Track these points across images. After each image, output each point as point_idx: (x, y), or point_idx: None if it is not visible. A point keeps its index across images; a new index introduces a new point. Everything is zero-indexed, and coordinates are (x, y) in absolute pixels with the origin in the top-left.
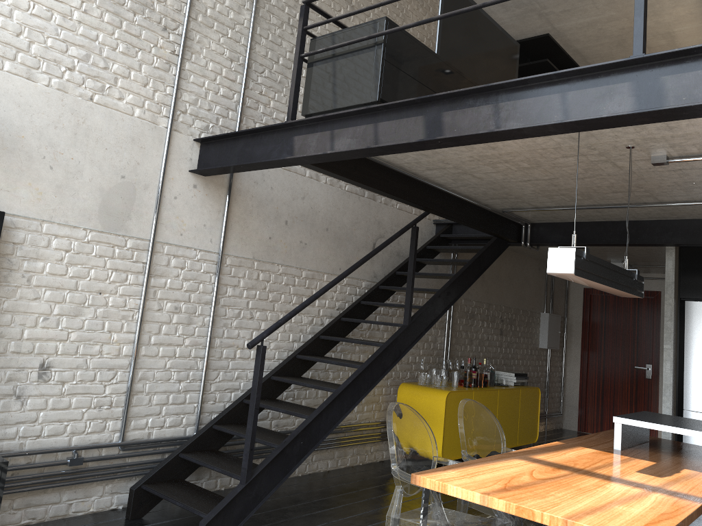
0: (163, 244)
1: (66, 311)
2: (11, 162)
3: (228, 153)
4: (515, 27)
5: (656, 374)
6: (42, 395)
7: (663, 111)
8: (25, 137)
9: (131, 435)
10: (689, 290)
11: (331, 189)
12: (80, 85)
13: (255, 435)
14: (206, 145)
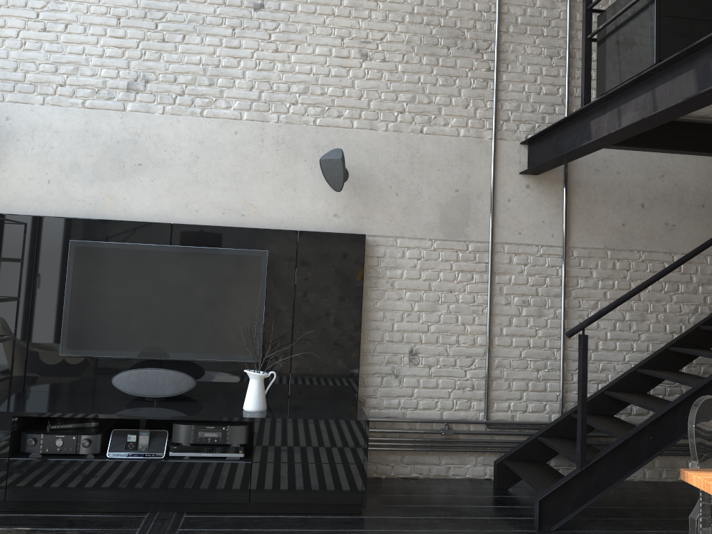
0: (503, 244)
1: (424, 308)
2: (367, 196)
3: (546, 150)
4: None
5: None
6: (414, 375)
7: None
8: (375, 174)
9: (495, 415)
10: None
11: (702, 159)
12: (410, 122)
13: (585, 423)
14: (531, 146)
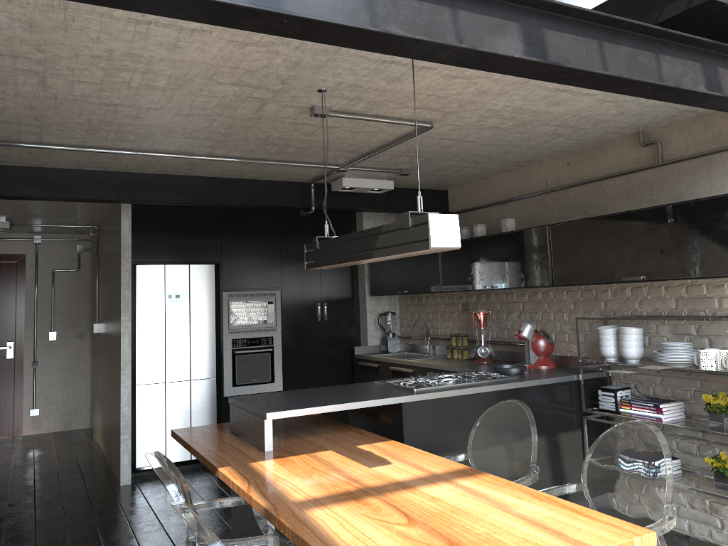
0: None
1: None
2: None
3: None
4: None
5: (21, 352)
6: None
7: (559, 68)
8: None
9: None
10: (141, 252)
11: None
12: None
13: None
14: None
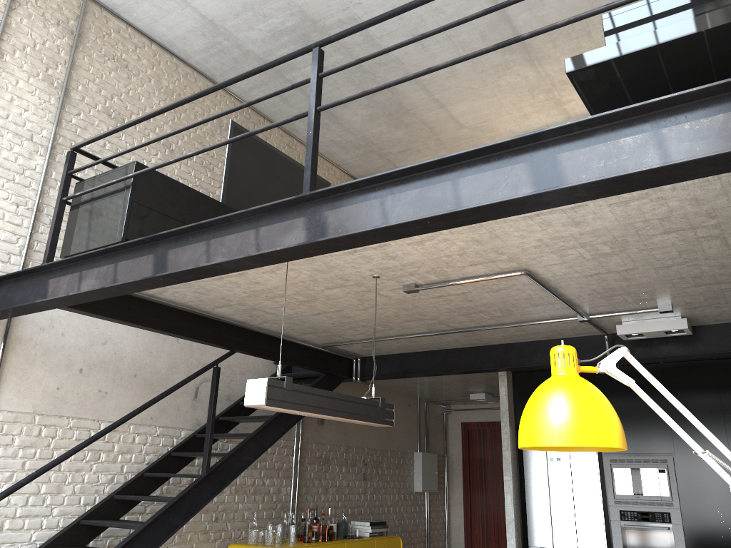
0: None
1: None
2: None
3: None
4: (360, 166)
5: None
6: None
7: (320, 242)
8: None
9: None
10: None
11: (142, 332)
12: None
13: None
14: None
